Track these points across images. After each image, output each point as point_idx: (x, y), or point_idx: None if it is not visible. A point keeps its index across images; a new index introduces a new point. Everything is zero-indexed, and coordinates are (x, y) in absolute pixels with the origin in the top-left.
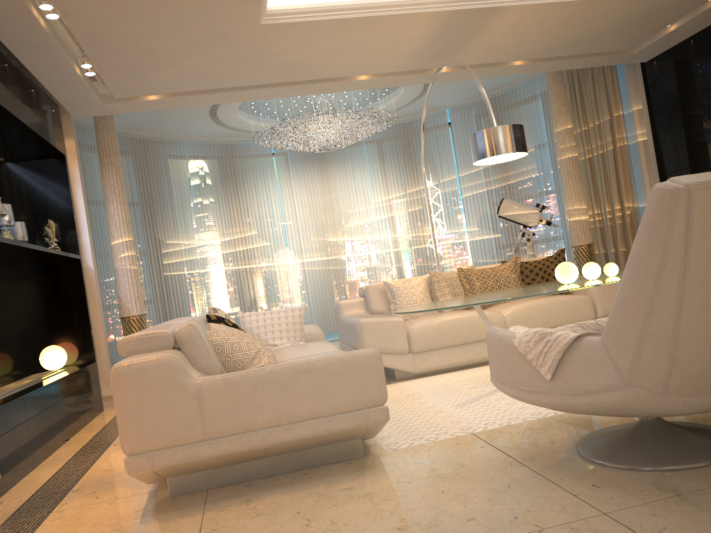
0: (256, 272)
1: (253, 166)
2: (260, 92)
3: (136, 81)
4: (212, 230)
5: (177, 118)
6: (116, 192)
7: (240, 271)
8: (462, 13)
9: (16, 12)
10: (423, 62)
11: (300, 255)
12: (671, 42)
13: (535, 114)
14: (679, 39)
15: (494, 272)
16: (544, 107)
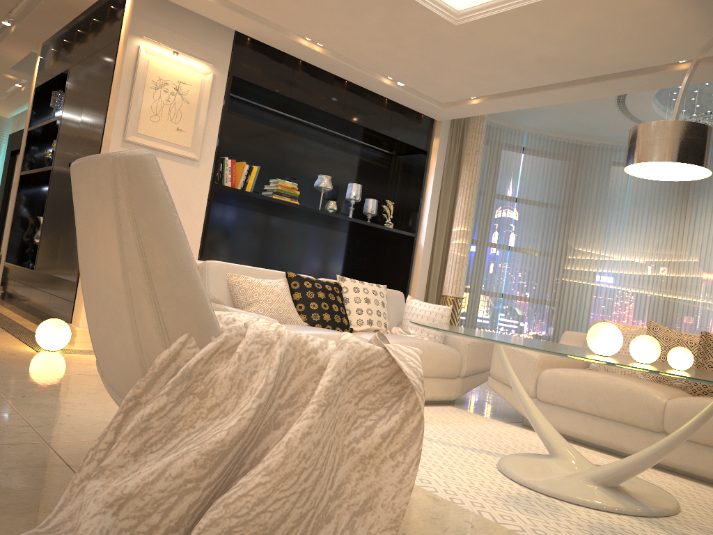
0: (682, 305)
1: None
2: (568, 92)
3: (436, 87)
4: (637, 247)
5: (597, 123)
6: (464, 187)
7: (660, 298)
8: None
9: (292, 44)
10: None
11: None
12: None
13: None
14: None
15: None
16: None
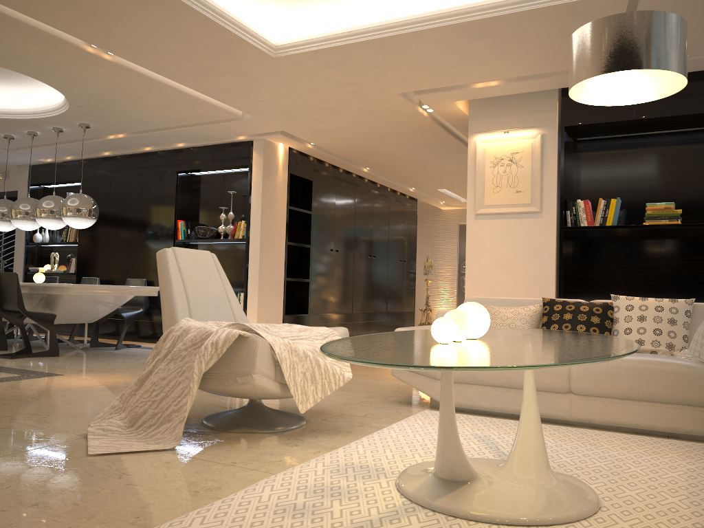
0: None
1: None
2: None
3: None
4: None
5: None
6: None
7: None
8: None
9: None
10: None
11: None
12: None
13: None
14: None
15: None
16: None
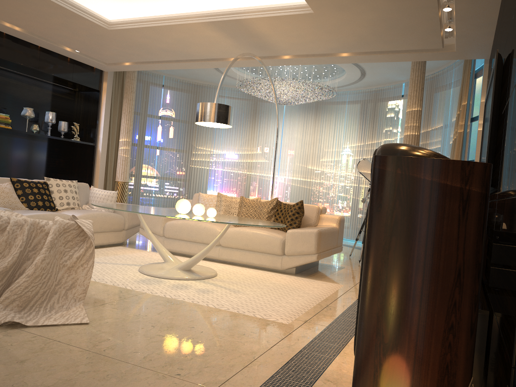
0: (254, 178)
1: (269, 108)
2: (180, 64)
3: (102, 55)
4: (231, 146)
5: (204, 74)
6: (125, 113)
7: (243, 174)
8: (220, 23)
9: None
10: (255, 51)
11: (286, 173)
12: (481, 43)
13: (449, 95)
14: (485, 41)
15: (256, 204)
16: (453, 90)
